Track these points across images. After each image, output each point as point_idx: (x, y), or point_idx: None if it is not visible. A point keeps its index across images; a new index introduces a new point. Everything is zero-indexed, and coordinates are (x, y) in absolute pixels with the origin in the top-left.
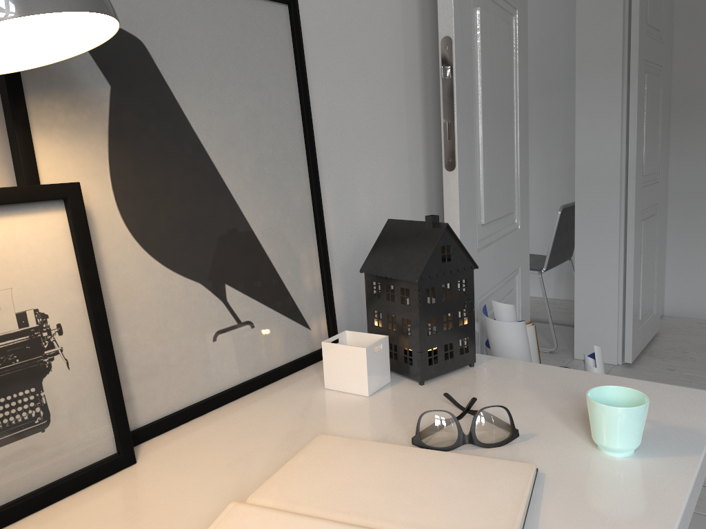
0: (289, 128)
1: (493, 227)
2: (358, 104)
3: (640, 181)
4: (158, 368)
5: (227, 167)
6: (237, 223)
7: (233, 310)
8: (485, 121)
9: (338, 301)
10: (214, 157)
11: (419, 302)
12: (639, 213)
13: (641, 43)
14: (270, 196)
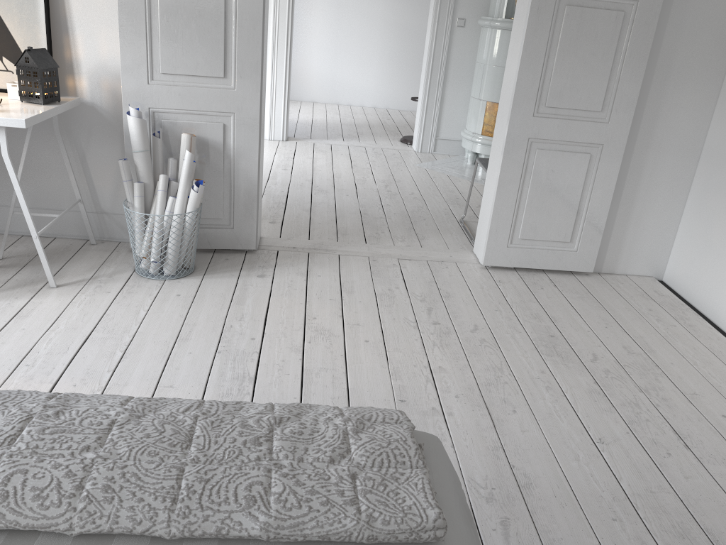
0: (38, 10)
1: (183, 79)
2: (101, 4)
3: (528, 109)
4: None
5: (7, 19)
6: (10, 38)
7: (5, 65)
8: (164, 20)
9: (85, 85)
10: (2, 15)
11: (17, 73)
12: (522, 139)
13: None
14: (26, 32)
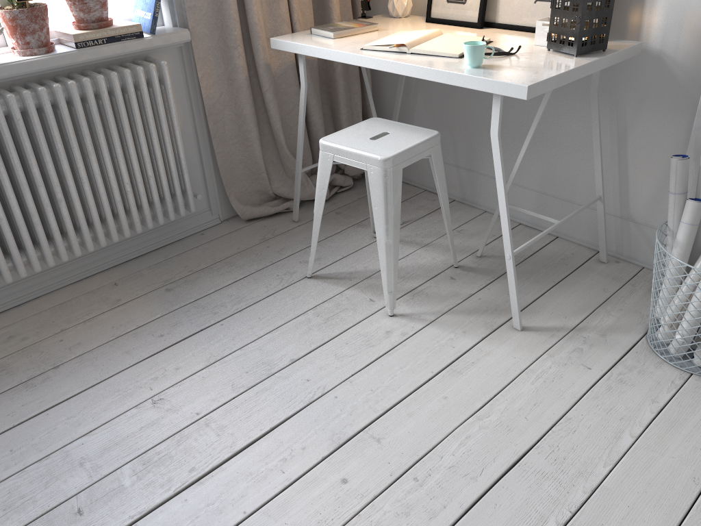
0: None
1: None
2: None
3: None
4: (510, 4)
5: None
6: None
7: None
8: None
9: (657, 22)
10: None
11: (551, 6)
12: None
13: None
14: None
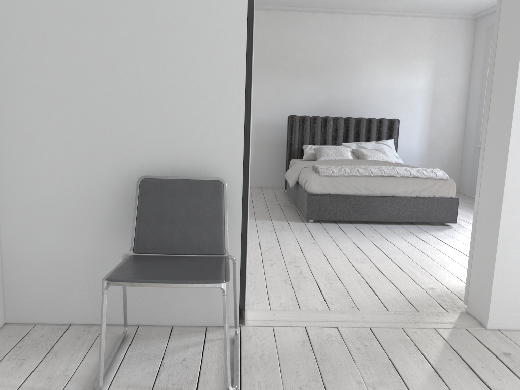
0: None
1: None
2: None
3: None
4: None
5: None
6: None
7: None
8: None
9: None
10: None
11: None
12: None
13: None
14: None
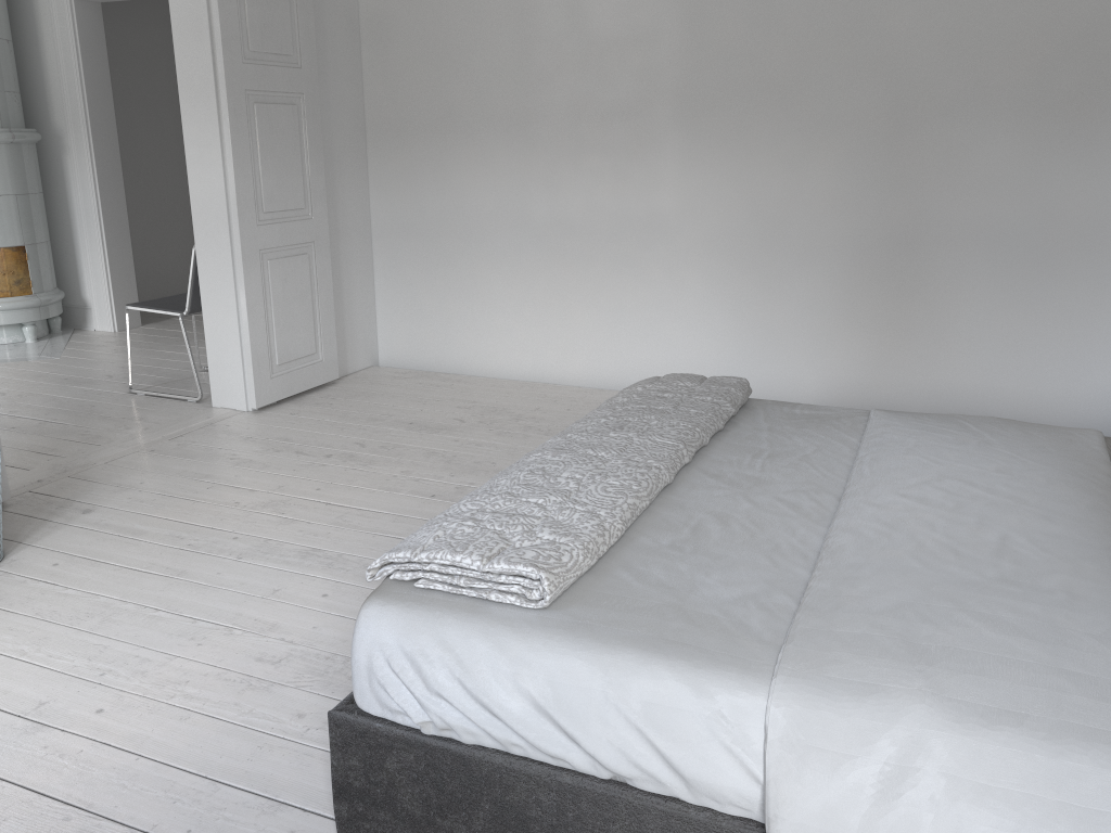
0: None
1: None
2: None
3: (252, 218)
4: None
5: None
6: None
7: None
8: None
9: None
10: None
11: None
12: (255, 253)
13: (233, 74)
14: None
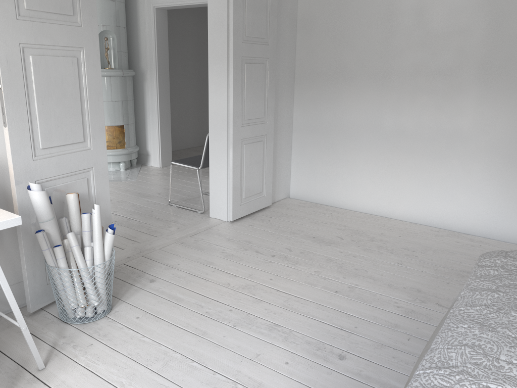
0: None
1: (56, 149)
2: None
3: (239, 123)
4: None
5: None
6: None
7: None
8: (40, 104)
9: None
10: None
11: None
12: (239, 140)
13: (237, 48)
14: None
